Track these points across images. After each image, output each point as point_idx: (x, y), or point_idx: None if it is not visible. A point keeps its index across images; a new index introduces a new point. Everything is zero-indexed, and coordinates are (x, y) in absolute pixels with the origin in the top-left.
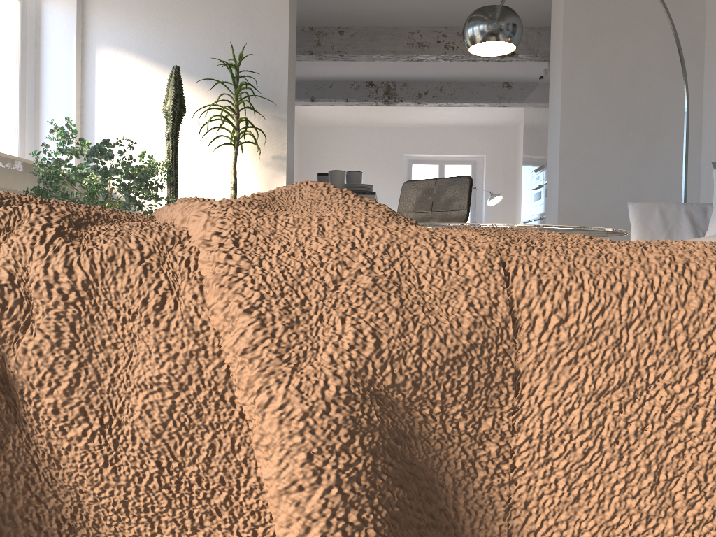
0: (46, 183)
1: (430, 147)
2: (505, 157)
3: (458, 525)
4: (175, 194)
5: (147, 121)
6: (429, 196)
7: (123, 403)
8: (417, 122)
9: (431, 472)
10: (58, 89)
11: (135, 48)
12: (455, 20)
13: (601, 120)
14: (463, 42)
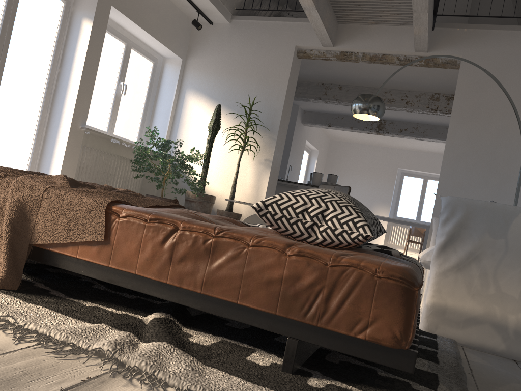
0: (138, 158)
1: (418, 165)
2: None
3: (28, 222)
4: (205, 173)
5: (204, 131)
6: None
7: None
8: (409, 147)
9: (27, 214)
10: (163, 109)
11: (205, 91)
12: (413, 87)
13: (470, 165)
14: (418, 101)
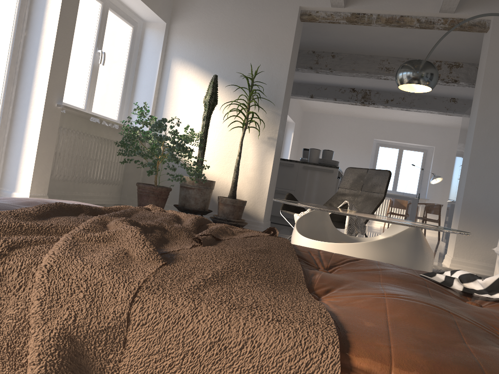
0: (126, 140)
1: (394, 136)
2: (449, 150)
3: None
4: (202, 154)
5: (195, 106)
6: (361, 180)
7: (2, 320)
8: (386, 117)
9: (88, 368)
10: (146, 81)
11: (194, 60)
12: (414, 54)
13: None
14: None
